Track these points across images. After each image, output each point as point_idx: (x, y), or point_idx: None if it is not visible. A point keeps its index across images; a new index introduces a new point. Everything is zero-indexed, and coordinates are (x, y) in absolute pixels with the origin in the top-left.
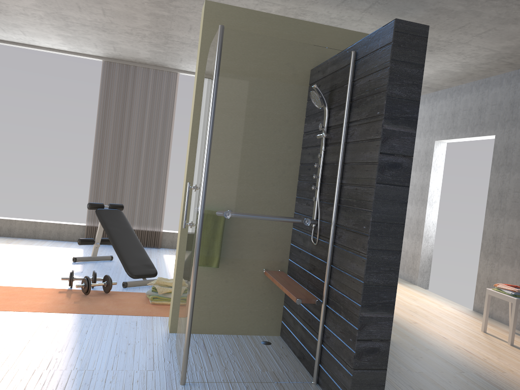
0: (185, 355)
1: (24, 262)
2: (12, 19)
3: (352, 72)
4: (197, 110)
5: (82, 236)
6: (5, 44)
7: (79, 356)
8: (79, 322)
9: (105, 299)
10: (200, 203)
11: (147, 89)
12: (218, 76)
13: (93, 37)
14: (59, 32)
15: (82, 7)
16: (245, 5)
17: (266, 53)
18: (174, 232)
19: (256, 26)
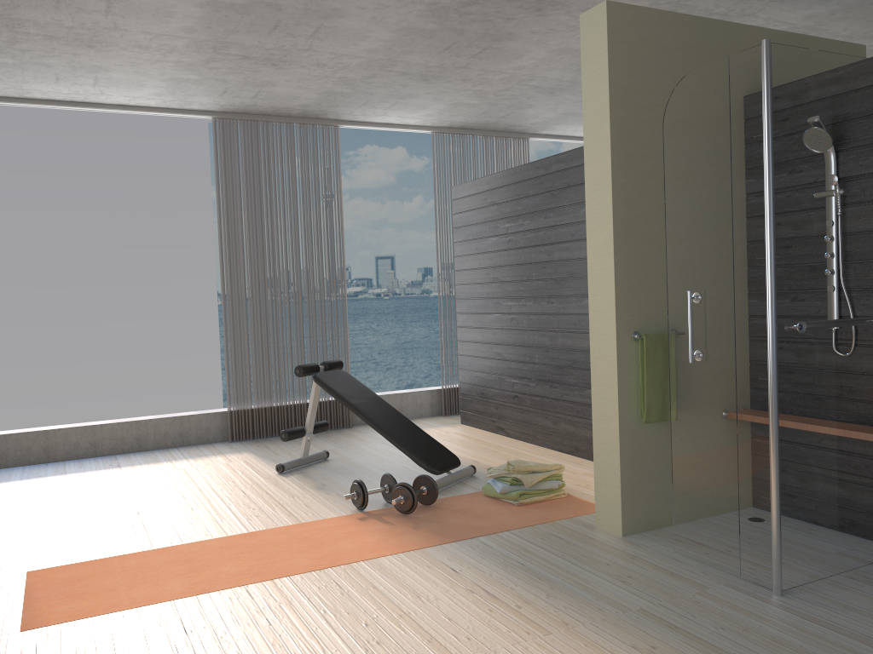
0: (778, 550)
1: (208, 489)
2: (103, 58)
3: None
4: (616, 178)
5: (221, 431)
6: (35, 105)
7: (585, 596)
8: (480, 552)
9: (445, 514)
10: (770, 317)
11: (293, 160)
12: (772, 119)
13: (237, 77)
14: (177, 73)
15: (279, 27)
16: (591, 4)
17: (819, 76)
18: None
19: (672, 35)
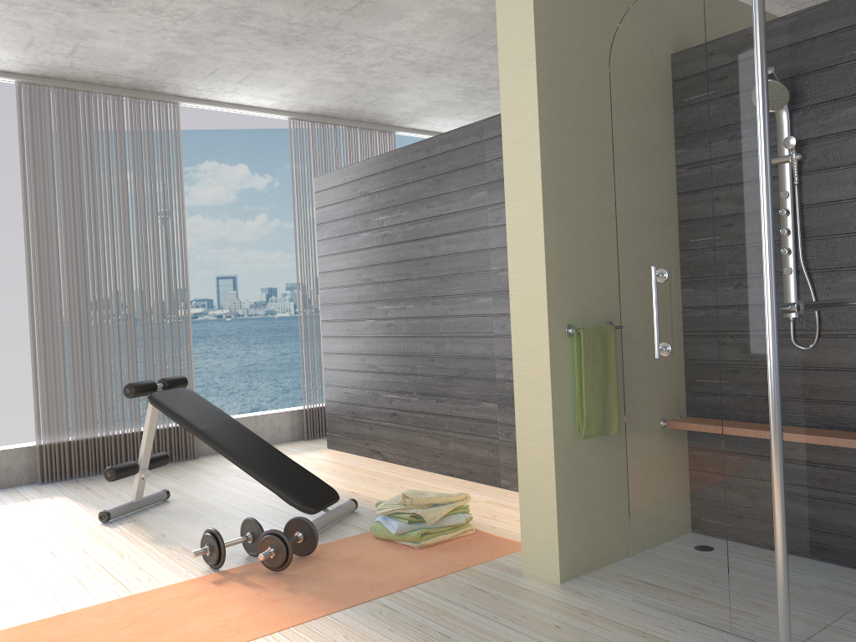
0: (786, 596)
1: (1, 552)
2: None
3: None
4: (544, 134)
5: (27, 471)
6: None
7: None
8: (386, 622)
9: (329, 567)
10: (770, 293)
11: (122, 139)
12: (765, 41)
13: (46, 21)
14: None
15: None
16: None
17: None
18: None
19: None
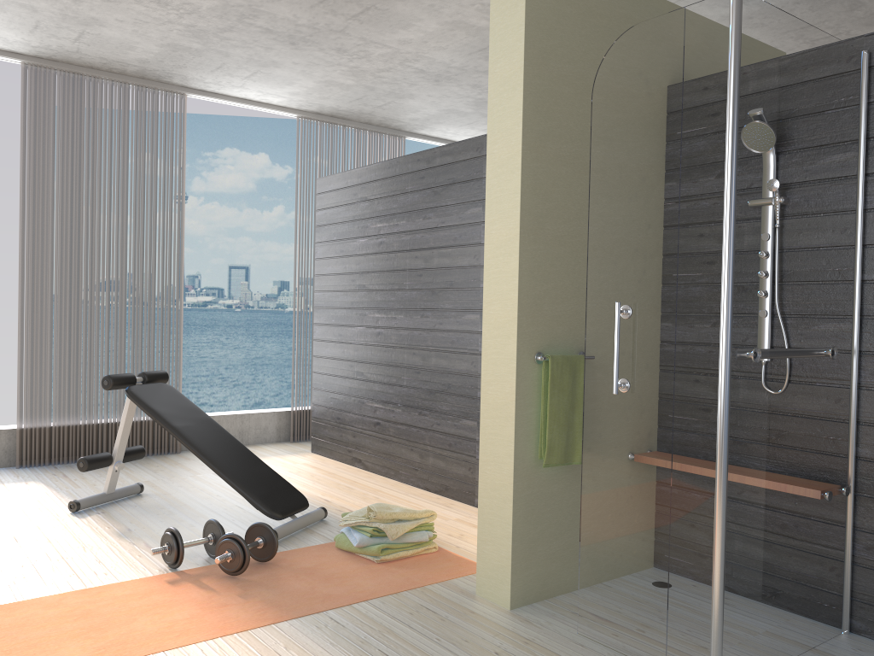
0: (719, 642)
1: None
2: None
3: (867, 88)
4: (527, 160)
5: (6, 454)
6: None
7: None
8: (329, 636)
9: (285, 575)
10: (725, 339)
11: (125, 127)
12: (739, 87)
13: (52, 6)
14: None
15: None
16: None
17: (788, 46)
18: None
19: None
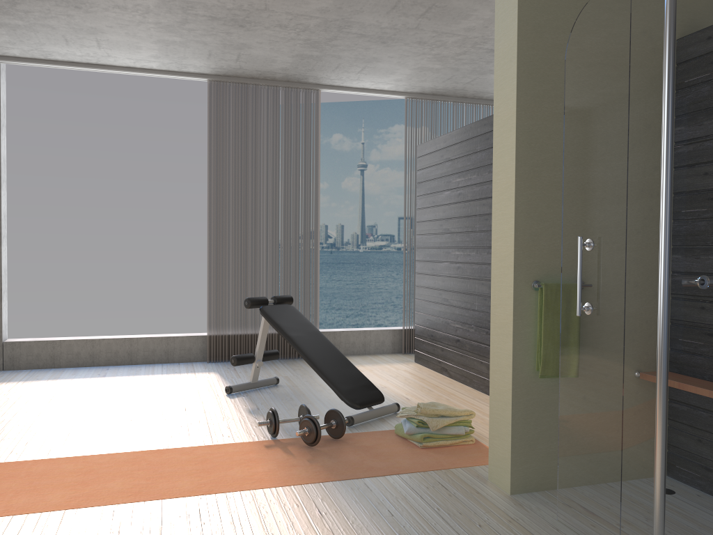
0: None
1: (158, 403)
2: (93, 19)
3: None
4: (522, 119)
5: (201, 352)
6: (59, 66)
7: None
8: (357, 495)
9: (347, 450)
10: (663, 268)
11: (277, 118)
12: (675, 39)
13: (215, 39)
14: (162, 35)
15: None
16: None
17: None
18: (336, 331)
19: None
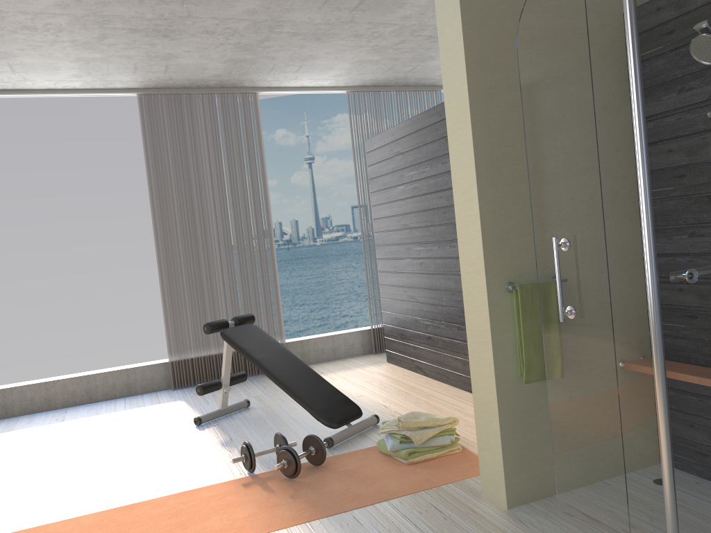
0: None
1: (123, 447)
2: (2, 43)
3: None
4: (476, 114)
5: (165, 380)
6: None
7: None
8: None
9: (331, 477)
10: (649, 266)
11: (215, 127)
12: (636, 18)
13: (138, 52)
14: (81, 53)
15: None
16: None
17: None
18: (303, 340)
19: None
